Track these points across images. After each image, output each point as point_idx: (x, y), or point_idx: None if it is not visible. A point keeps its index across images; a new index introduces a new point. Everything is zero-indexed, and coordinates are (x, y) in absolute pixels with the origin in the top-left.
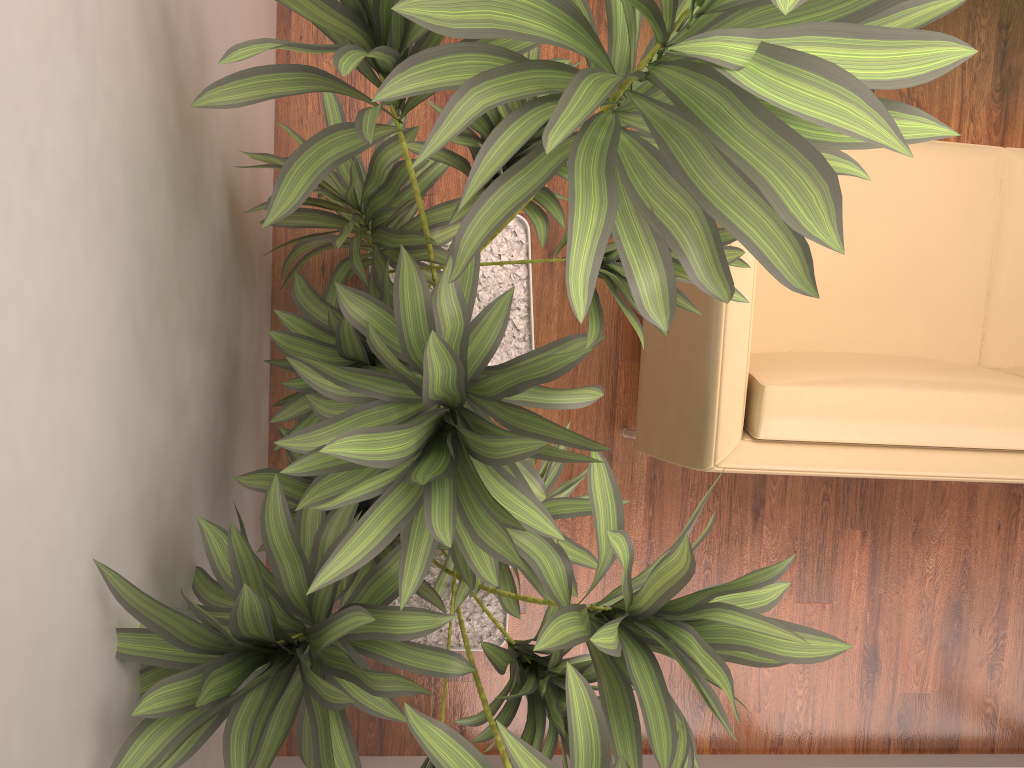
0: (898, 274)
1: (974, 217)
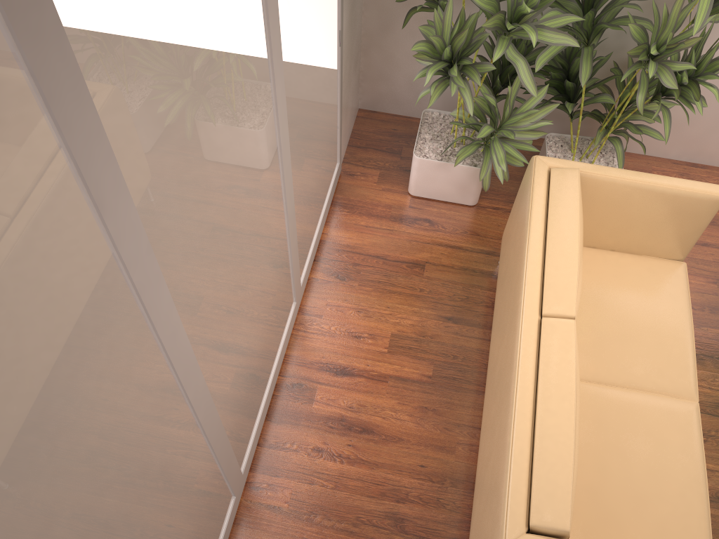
0: (616, 328)
1: (654, 375)
